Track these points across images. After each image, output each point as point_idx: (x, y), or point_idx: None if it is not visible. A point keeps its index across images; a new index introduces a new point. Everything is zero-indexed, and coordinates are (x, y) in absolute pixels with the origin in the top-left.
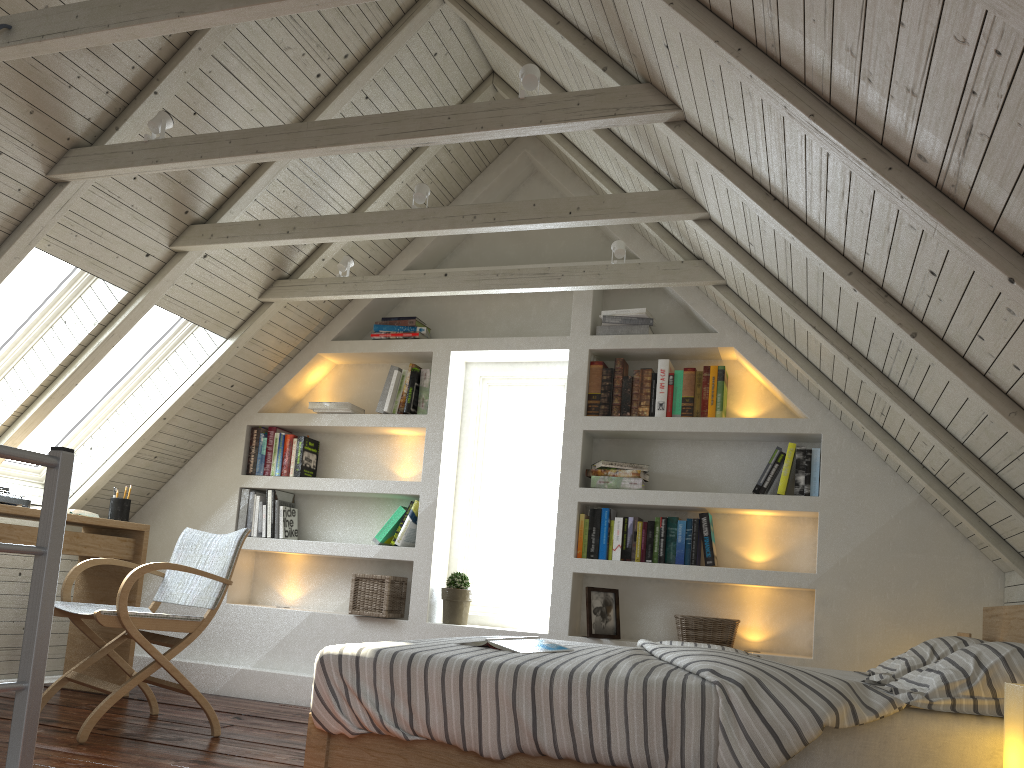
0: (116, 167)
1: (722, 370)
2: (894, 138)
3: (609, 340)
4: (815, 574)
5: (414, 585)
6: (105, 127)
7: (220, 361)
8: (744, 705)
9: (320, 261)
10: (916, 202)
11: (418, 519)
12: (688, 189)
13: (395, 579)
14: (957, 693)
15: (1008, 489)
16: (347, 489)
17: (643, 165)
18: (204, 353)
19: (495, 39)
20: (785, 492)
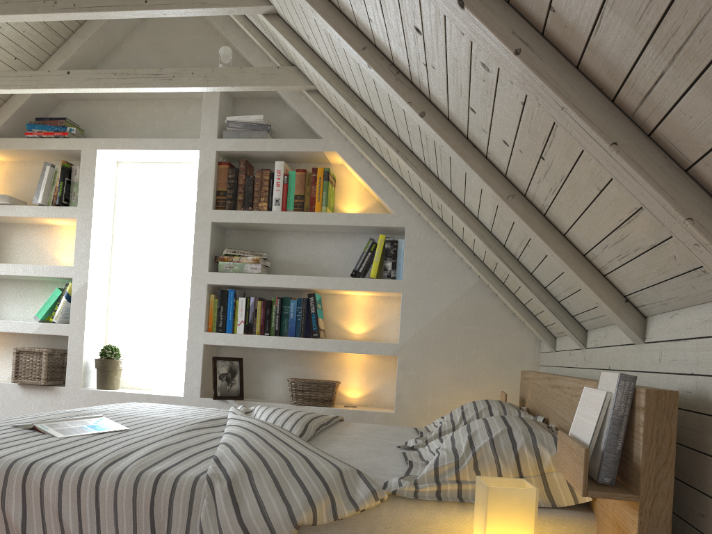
0: None
1: (327, 172)
2: None
3: (233, 143)
4: (398, 344)
5: (69, 357)
6: None
7: None
8: (225, 503)
9: None
10: None
11: (72, 299)
12: None
13: (54, 352)
14: (444, 478)
15: (527, 273)
16: (8, 273)
17: None
18: None
19: None
20: (377, 276)
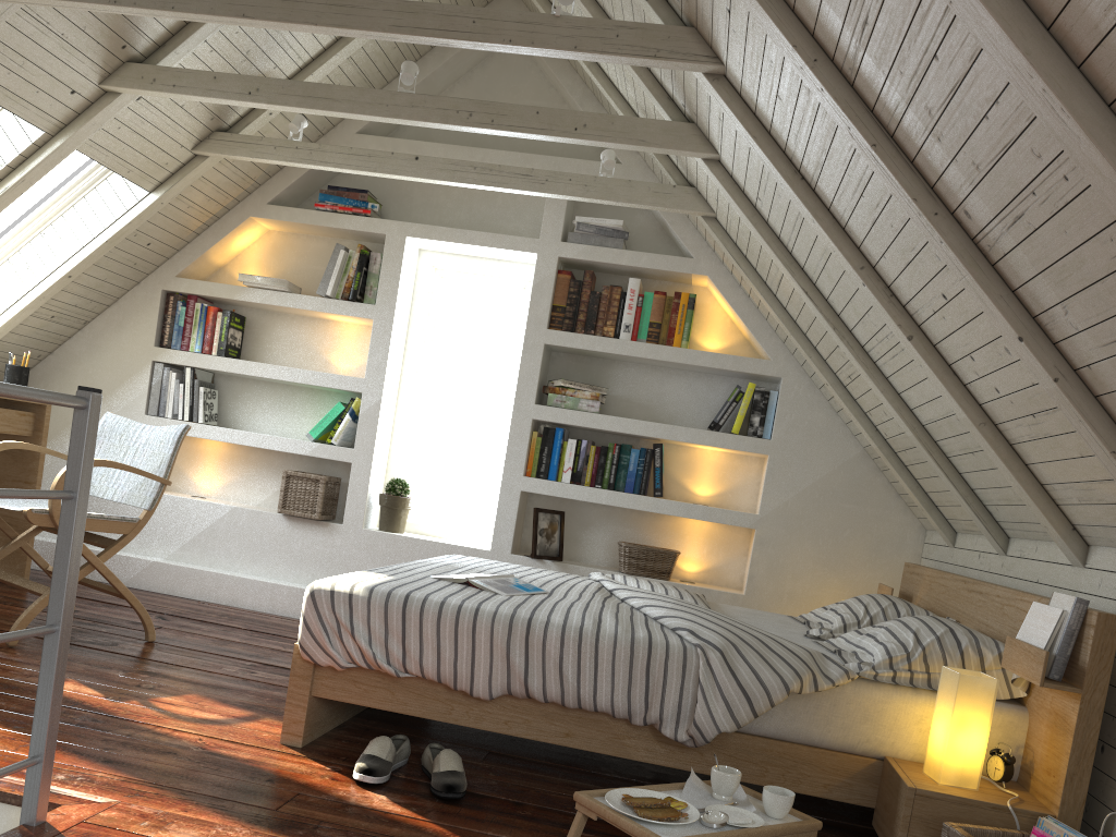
0: None
1: (693, 299)
2: (946, 189)
3: (581, 250)
4: (757, 515)
5: (351, 488)
6: None
7: (140, 217)
8: (722, 669)
9: (267, 115)
10: (953, 251)
11: (359, 419)
12: (703, 127)
13: (330, 480)
14: (898, 666)
15: (955, 473)
16: (280, 377)
17: (657, 87)
18: (121, 206)
19: None
20: (738, 431)
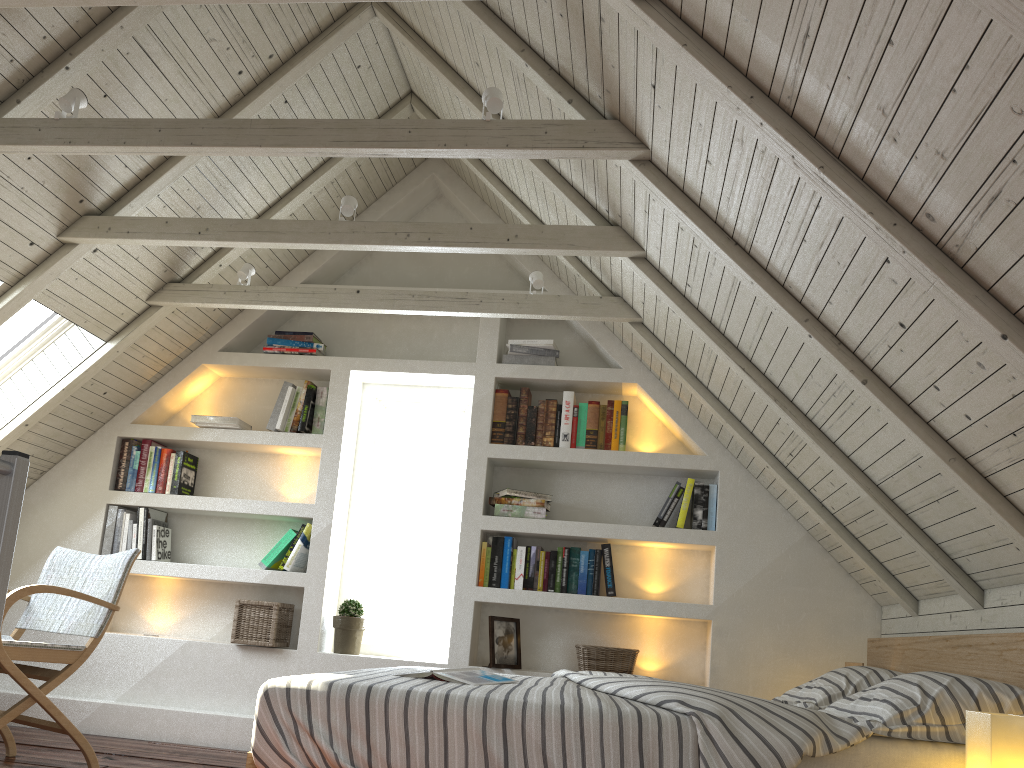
0: (19, 143)
1: (626, 405)
2: (904, 196)
3: (516, 369)
4: (712, 605)
5: (304, 612)
6: (4, 98)
7: (97, 365)
8: (724, 736)
9: (217, 267)
10: (919, 258)
11: (311, 543)
12: (628, 227)
13: (283, 606)
14: (911, 721)
15: (917, 529)
16: (232, 509)
17: (580, 200)
18: (78, 356)
19: (431, 59)
20: (683, 526)
